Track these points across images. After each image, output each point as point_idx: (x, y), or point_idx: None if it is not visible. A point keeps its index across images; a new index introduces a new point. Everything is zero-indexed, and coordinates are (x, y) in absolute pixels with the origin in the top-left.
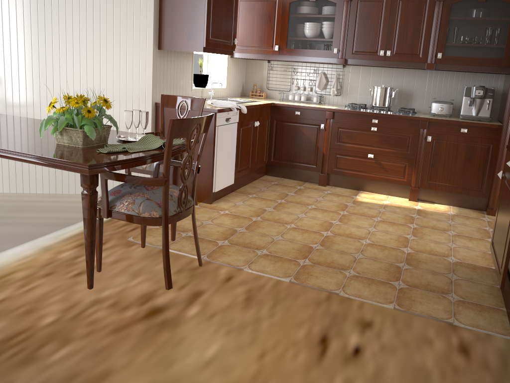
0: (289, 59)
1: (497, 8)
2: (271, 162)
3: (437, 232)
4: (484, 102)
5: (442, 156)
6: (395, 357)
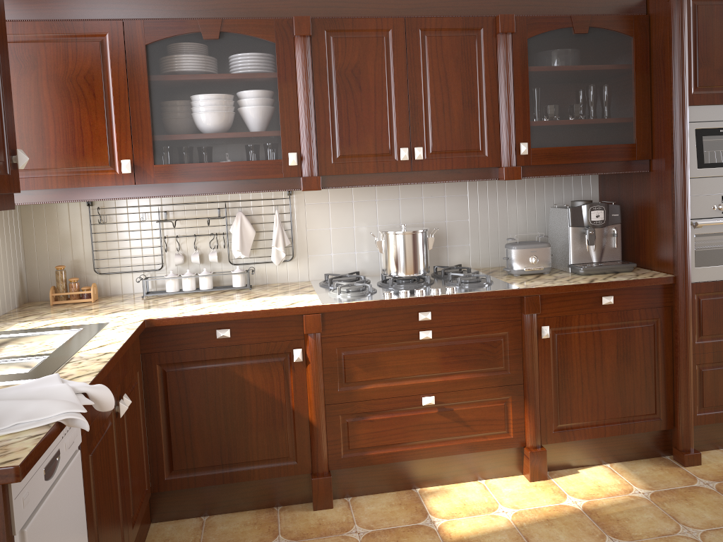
0: (168, 192)
1: (610, 45)
2: (166, 484)
3: None
4: (608, 233)
5: (575, 363)
6: None
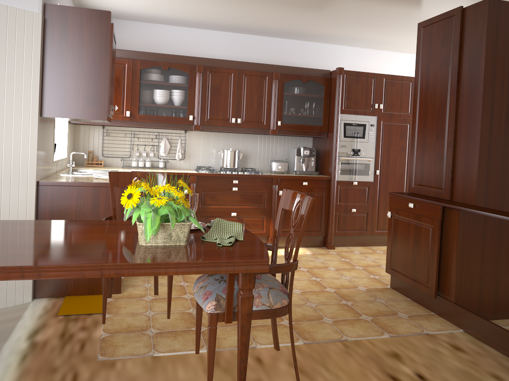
0: (142, 125)
1: (315, 88)
2: None
3: (323, 270)
4: (310, 159)
5: None
6: (441, 370)
